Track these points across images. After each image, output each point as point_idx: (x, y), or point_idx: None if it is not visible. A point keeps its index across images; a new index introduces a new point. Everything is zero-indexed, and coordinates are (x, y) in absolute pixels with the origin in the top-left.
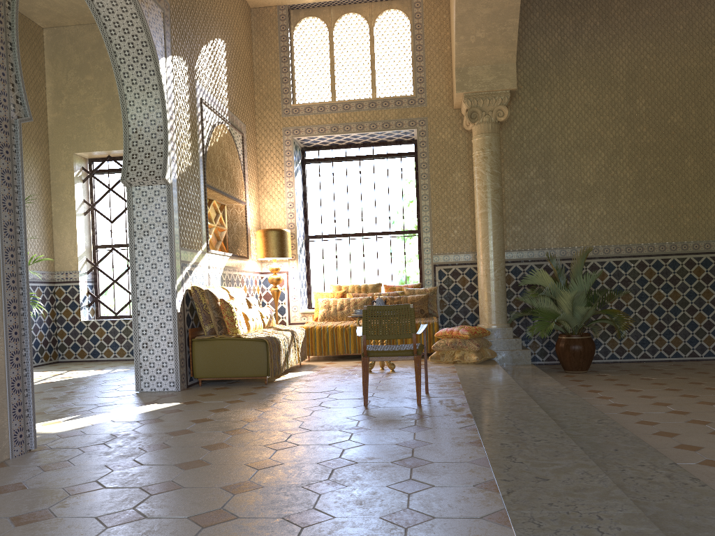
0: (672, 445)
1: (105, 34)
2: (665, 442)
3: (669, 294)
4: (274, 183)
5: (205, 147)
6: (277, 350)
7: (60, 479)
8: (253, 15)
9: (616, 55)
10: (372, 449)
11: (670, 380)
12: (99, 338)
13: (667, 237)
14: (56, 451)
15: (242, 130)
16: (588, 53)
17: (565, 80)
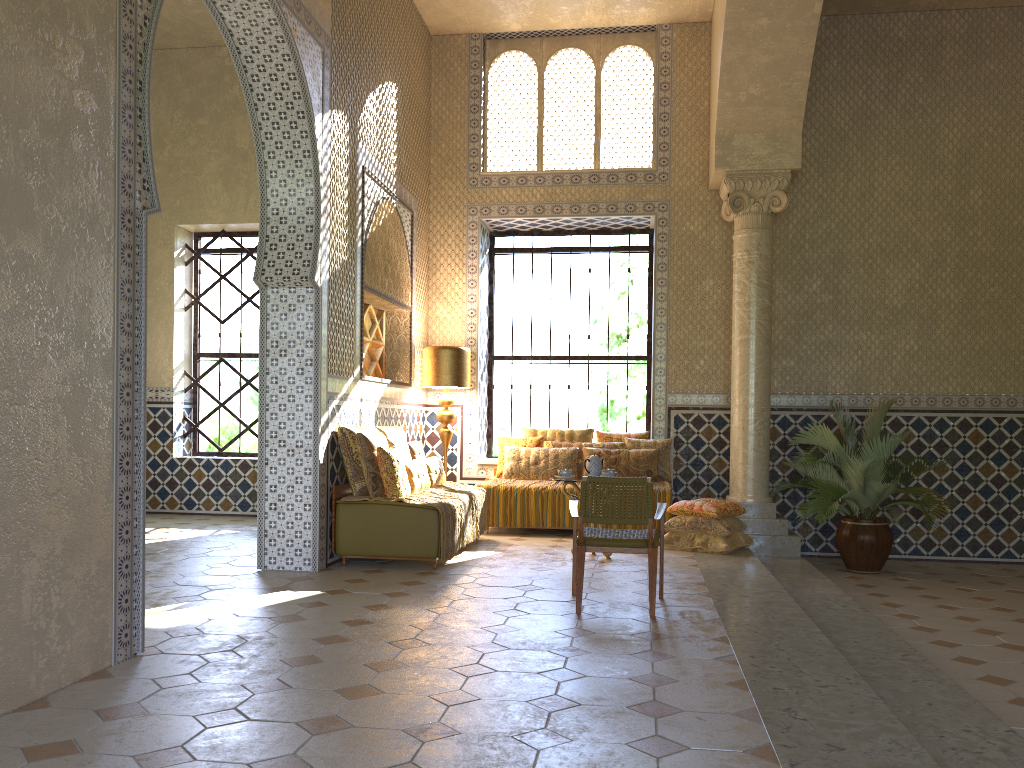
0: (1005, 698)
1: (245, 80)
2: (995, 692)
3: (1002, 468)
4: (451, 280)
5: (365, 234)
6: (451, 521)
7: (186, 701)
8: (434, 45)
9: (944, 125)
10: (598, 685)
11: (999, 593)
12: (196, 483)
13: (1003, 387)
14: (170, 657)
15: (412, 206)
16: (905, 120)
17: (869, 157)
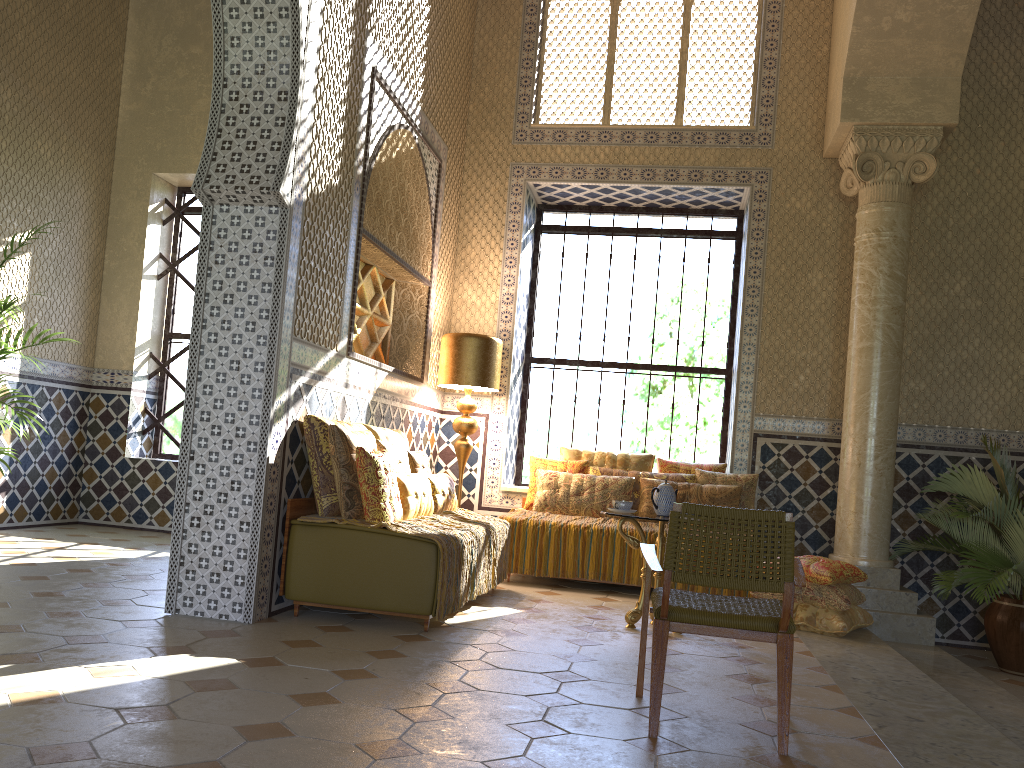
0: None
1: None
2: None
3: None
4: (484, 257)
5: (370, 161)
6: (457, 563)
7: None
8: None
9: None
10: None
11: None
12: (150, 491)
13: None
14: None
15: (441, 154)
16: None
17: None
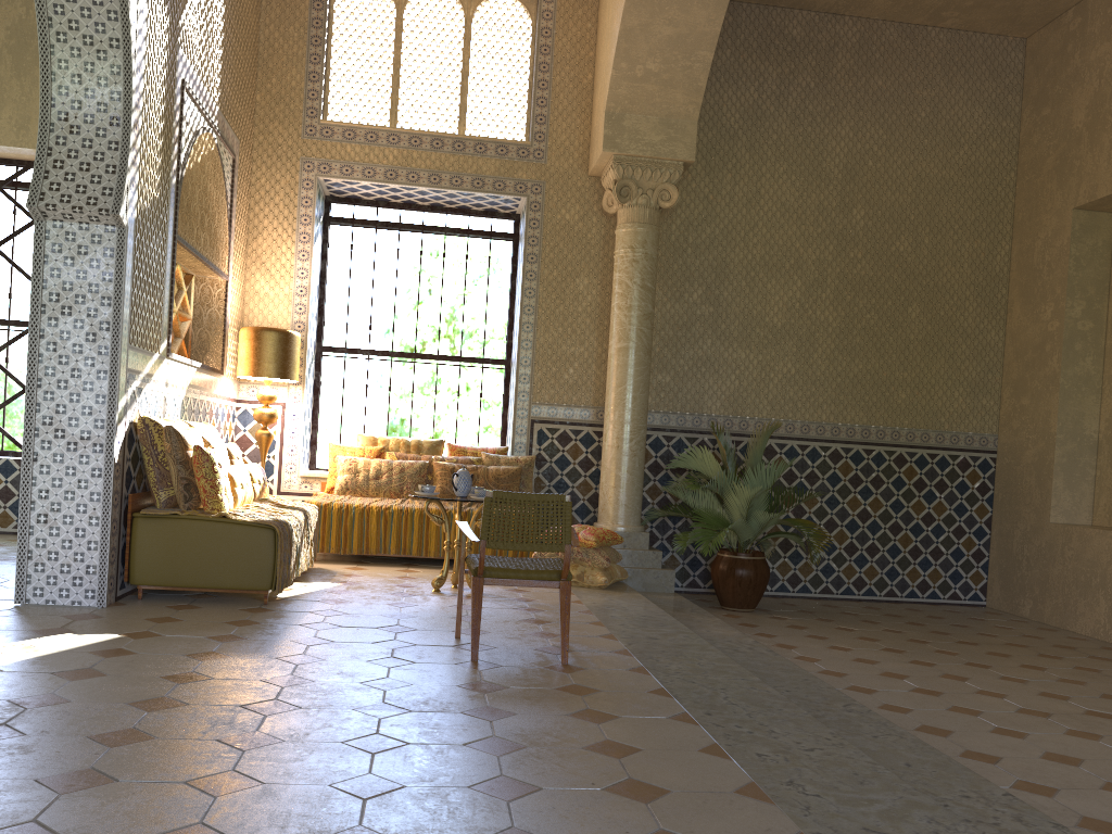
0: (955, 752)
1: None
2: (941, 745)
3: (868, 502)
4: (277, 249)
5: (181, 169)
6: (289, 544)
7: None
8: None
9: (832, 137)
10: (549, 759)
11: (880, 633)
12: None
13: (873, 418)
14: None
15: (234, 149)
16: (795, 127)
17: (757, 161)
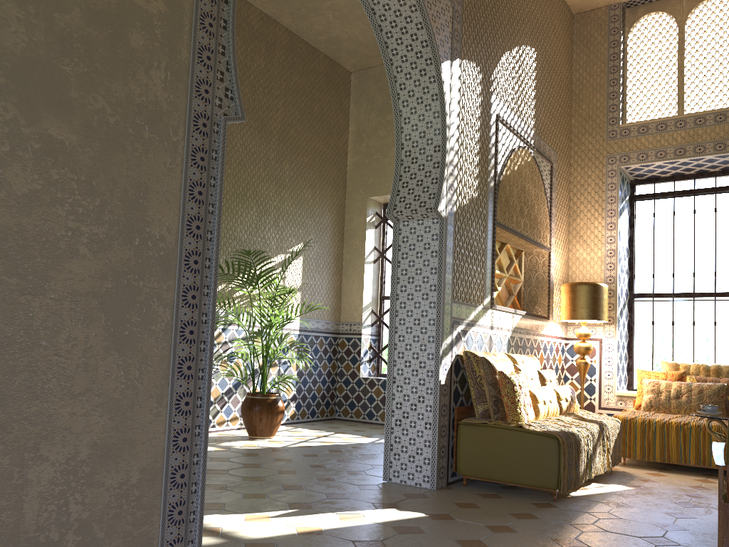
0: None
1: (381, 38)
2: None
3: None
4: (590, 225)
5: (498, 176)
6: (575, 451)
7: None
8: (575, 22)
9: None
10: None
11: None
12: (375, 398)
13: None
14: None
15: (551, 158)
16: None
17: None
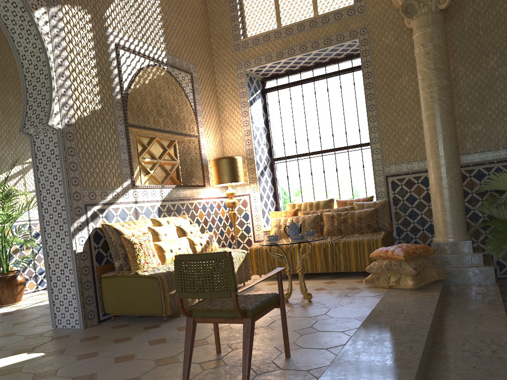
0: None
1: None
2: None
3: None
4: (232, 114)
5: (126, 90)
6: None
7: None
8: None
9: None
10: None
11: None
12: None
13: None
14: None
15: (191, 70)
16: None
17: None
